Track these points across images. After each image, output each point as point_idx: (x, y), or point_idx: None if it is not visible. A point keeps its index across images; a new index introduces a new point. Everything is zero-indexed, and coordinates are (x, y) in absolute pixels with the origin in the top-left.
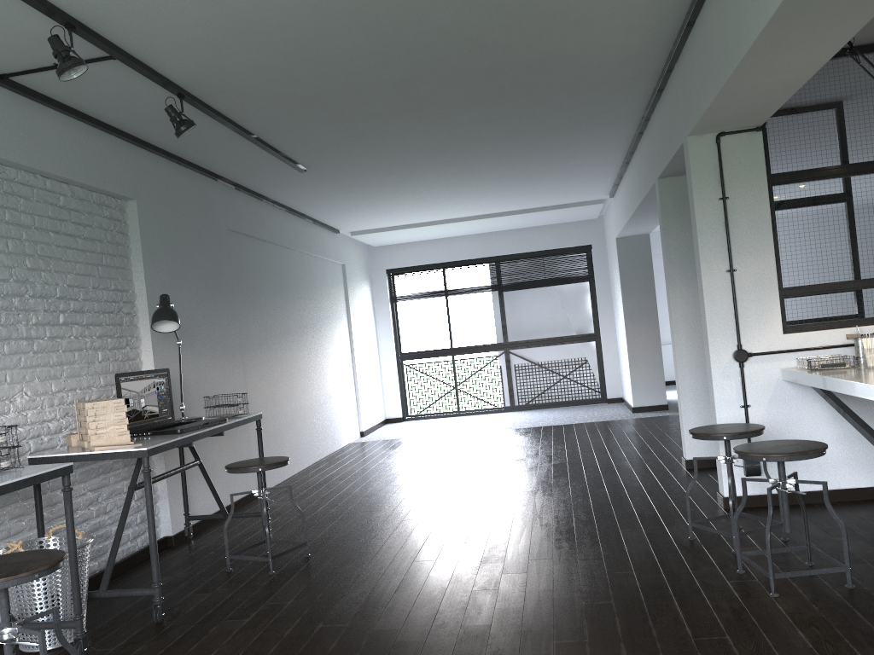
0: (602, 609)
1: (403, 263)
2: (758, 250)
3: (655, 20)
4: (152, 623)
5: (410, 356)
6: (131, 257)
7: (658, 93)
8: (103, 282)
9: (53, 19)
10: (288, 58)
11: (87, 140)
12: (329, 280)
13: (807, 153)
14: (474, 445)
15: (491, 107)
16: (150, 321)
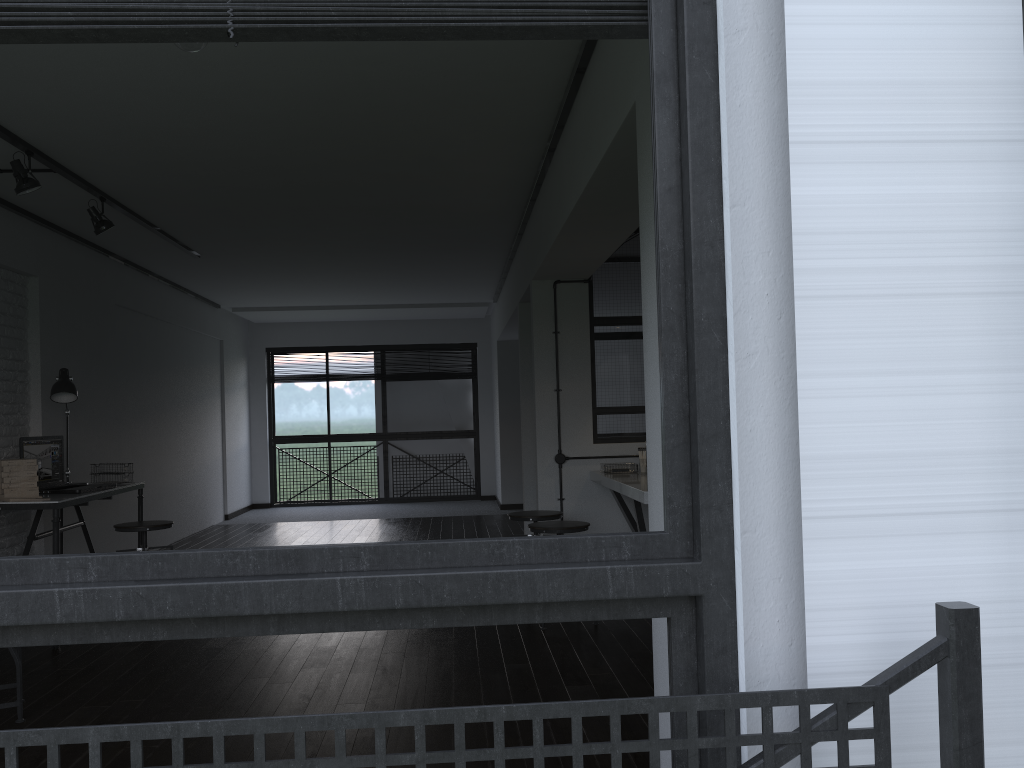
0: (421, 637)
1: (284, 342)
2: (579, 376)
3: (507, 194)
4: (49, 649)
5: (285, 439)
6: (28, 329)
7: (519, 235)
8: (4, 352)
9: (18, 147)
10: (206, 185)
11: (3, 223)
12: (206, 356)
13: (622, 303)
14: (342, 531)
15: (378, 230)
16: (42, 391)
